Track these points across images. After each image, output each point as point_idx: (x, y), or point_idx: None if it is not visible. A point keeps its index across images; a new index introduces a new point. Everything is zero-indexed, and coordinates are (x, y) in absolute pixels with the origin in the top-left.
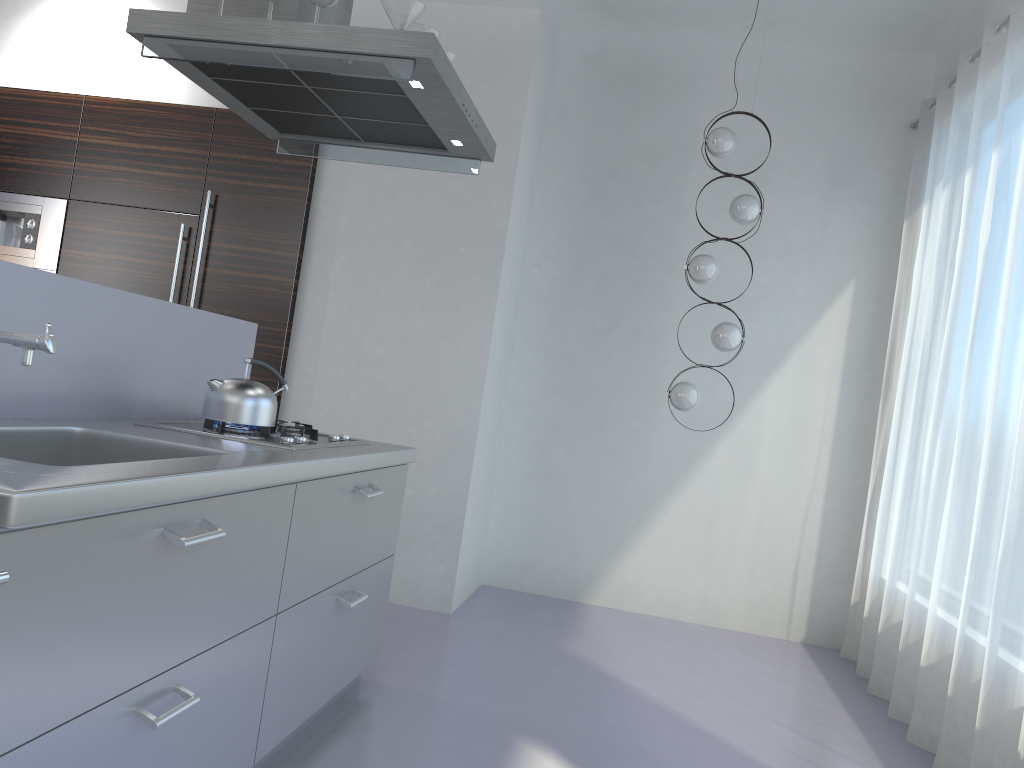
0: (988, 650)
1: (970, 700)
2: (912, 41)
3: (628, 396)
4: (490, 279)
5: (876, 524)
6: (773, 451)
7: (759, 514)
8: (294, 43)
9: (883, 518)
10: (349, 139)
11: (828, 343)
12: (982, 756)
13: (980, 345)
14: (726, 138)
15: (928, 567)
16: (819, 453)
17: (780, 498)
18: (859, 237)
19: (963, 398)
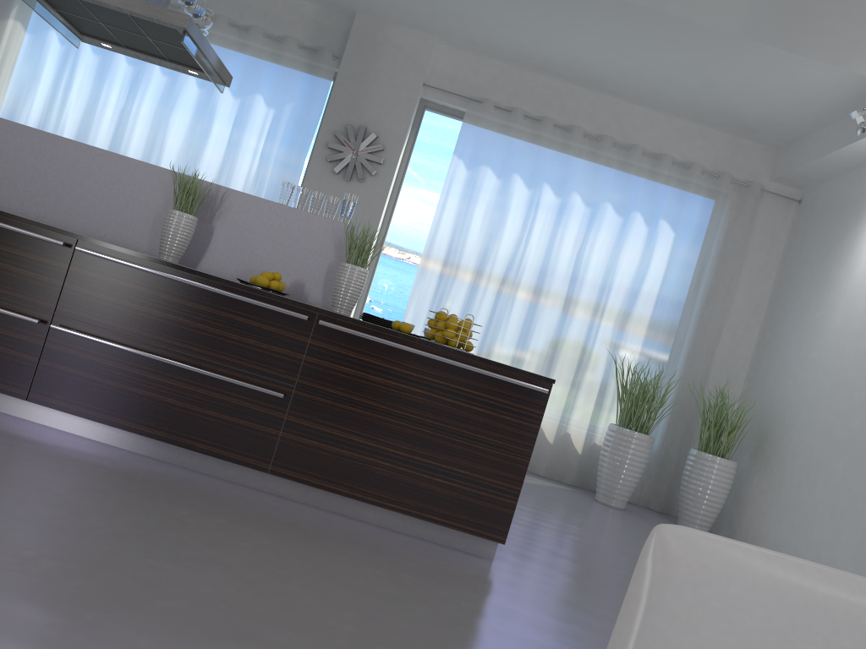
0: None
1: None
2: None
3: None
4: None
5: None
6: None
7: None
8: (213, 64)
9: None
10: (50, 4)
11: None
12: None
13: None
14: None
15: None
16: None
17: None
18: None
19: None
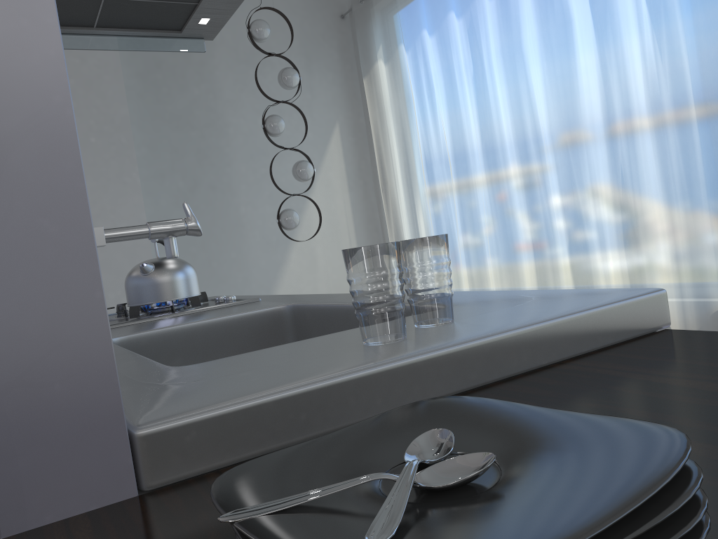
0: None
1: None
2: None
3: (221, 236)
4: (127, 160)
5: None
6: (324, 246)
7: (328, 290)
8: None
9: None
10: (79, 26)
11: (335, 167)
12: None
13: (487, 135)
14: (266, 27)
15: (479, 275)
16: (350, 239)
17: (337, 275)
18: (333, 94)
19: (485, 168)
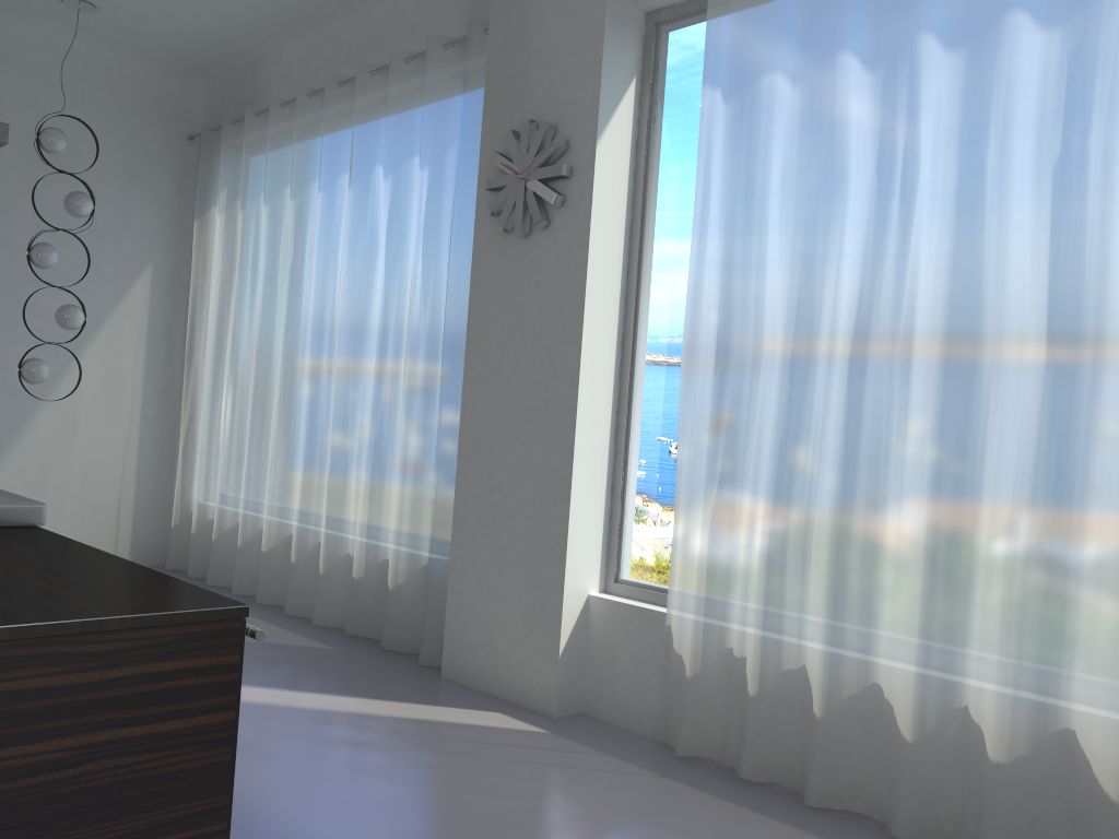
0: (326, 526)
1: (308, 561)
2: (191, 69)
3: None
4: None
5: (197, 461)
6: (93, 411)
7: (84, 467)
8: None
9: (204, 456)
10: None
11: (134, 316)
12: (326, 589)
13: (291, 333)
14: (61, 139)
15: (257, 486)
16: (132, 409)
17: (102, 450)
18: (154, 227)
19: (282, 369)
